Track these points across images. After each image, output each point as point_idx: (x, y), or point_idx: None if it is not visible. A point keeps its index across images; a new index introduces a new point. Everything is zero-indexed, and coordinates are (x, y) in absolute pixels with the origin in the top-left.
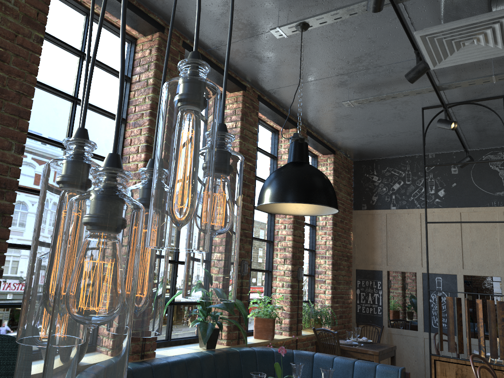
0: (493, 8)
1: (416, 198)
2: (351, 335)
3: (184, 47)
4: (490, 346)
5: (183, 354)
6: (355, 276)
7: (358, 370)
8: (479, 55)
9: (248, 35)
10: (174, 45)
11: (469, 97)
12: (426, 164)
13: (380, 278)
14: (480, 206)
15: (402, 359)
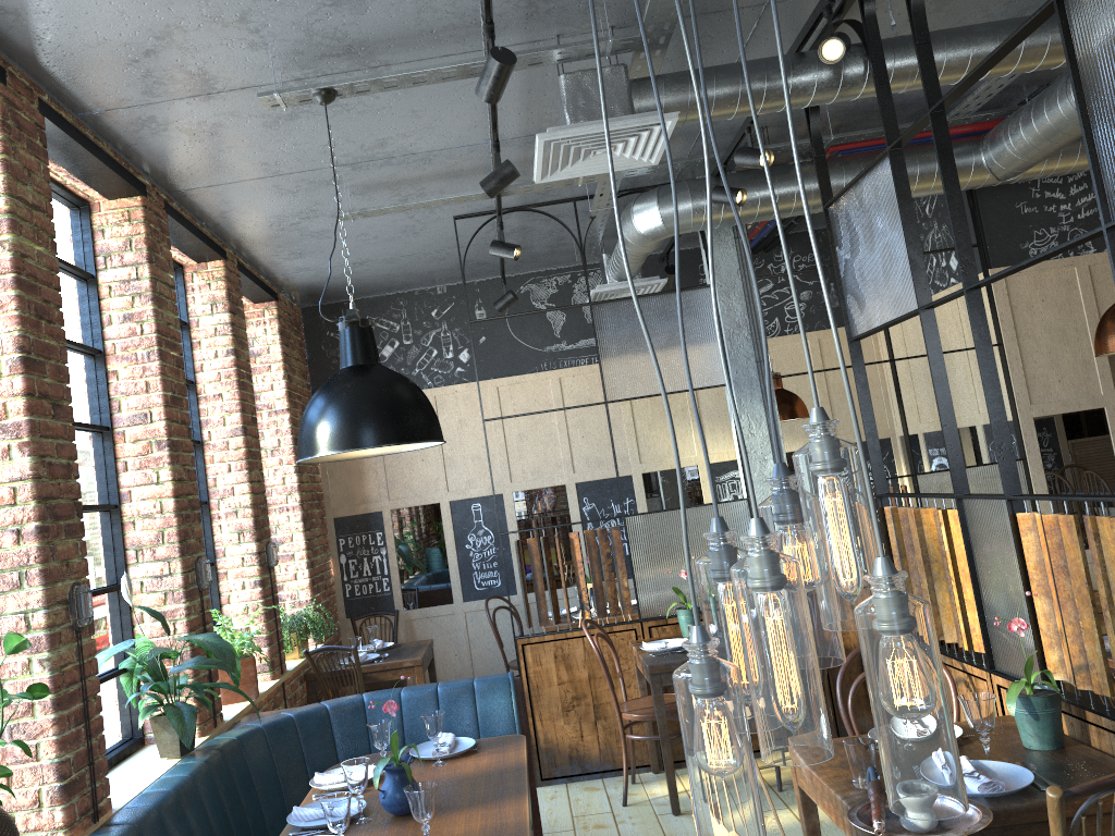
0: (636, 103)
1: (425, 369)
2: (359, 643)
3: (43, 114)
4: (596, 600)
5: (152, 781)
6: (335, 532)
7: (447, 699)
8: (606, 167)
9: (189, 92)
10: (28, 110)
11: (528, 201)
12: (434, 306)
13: (380, 525)
14: (525, 373)
15: (434, 659)
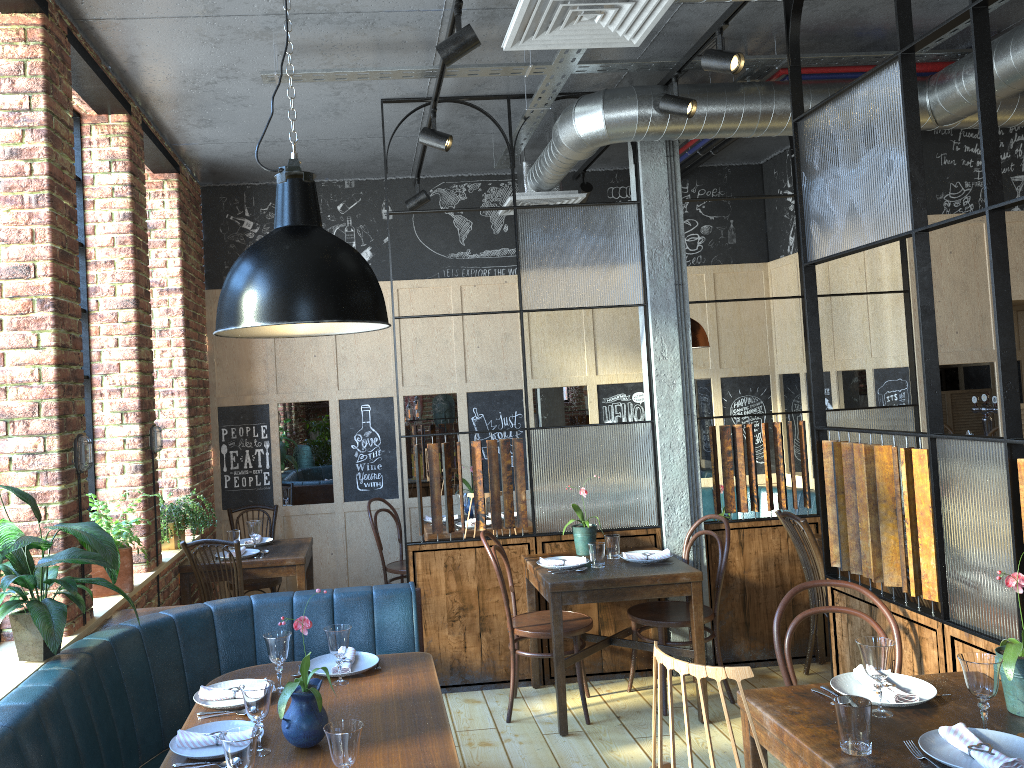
0: None
1: None
2: (238, 537)
3: None
4: (492, 511)
5: (8, 692)
6: (218, 422)
7: (343, 608)
8: (585, 41)
9: None
10: None
11: (462, 92)
12: (341, 200)
13: (265, 418)
14: (426, 278)
15: None
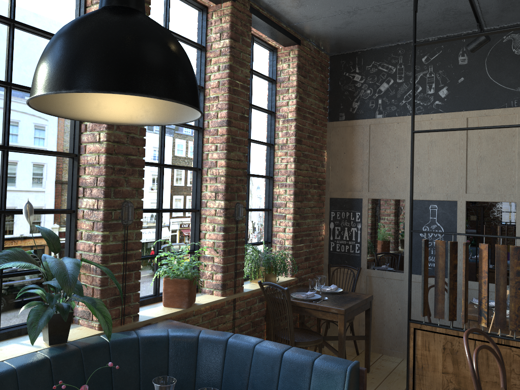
0: None
1: (410, 101)
2: (314, 284)
3: None
4: (496, 311)
5: None
6: (329, 207)
7: (287, 366)
8: None
9: None
10: None
11: None
12: (425, 54)
13: (359, 208)
14: (494, 108)
15: (383, 307)
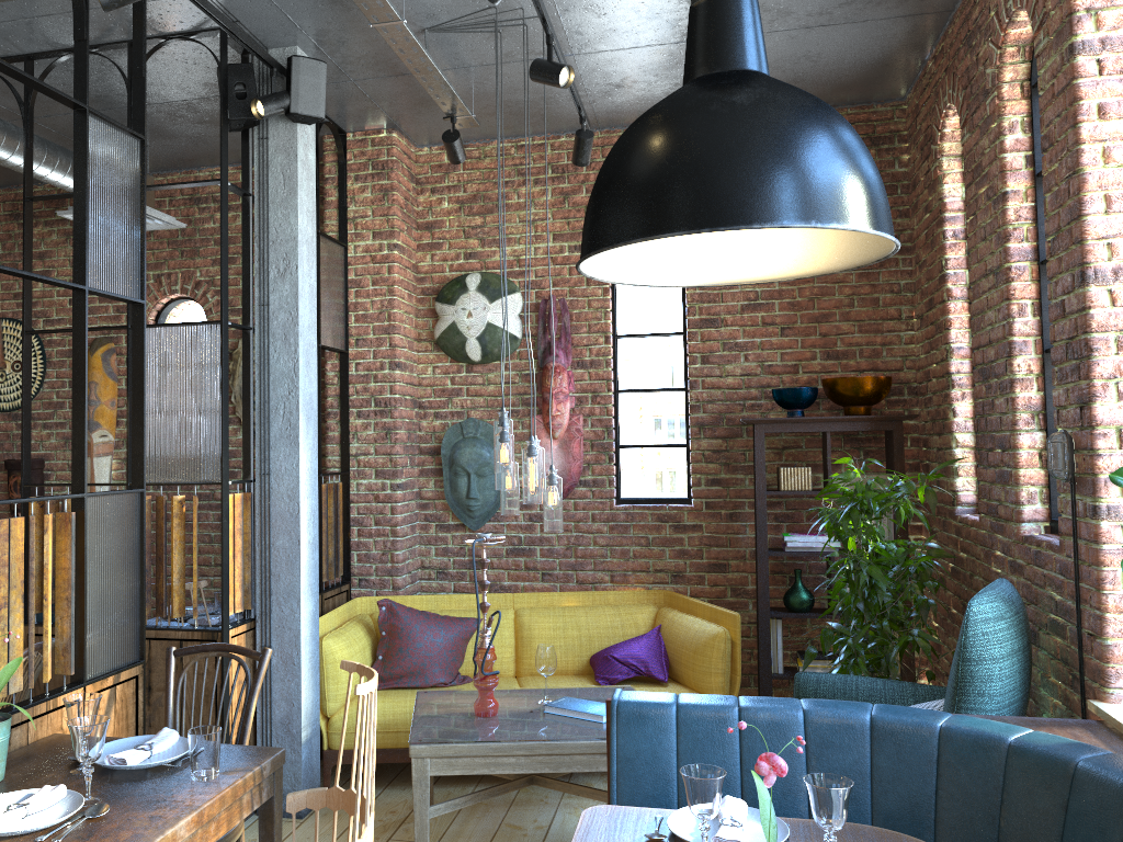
0: None
1: None
2: None
3: None
4: None
5: None
6: None
7: None
8: None
9: None
10: None
11: None
12: None
13: None
14: None
15: None
